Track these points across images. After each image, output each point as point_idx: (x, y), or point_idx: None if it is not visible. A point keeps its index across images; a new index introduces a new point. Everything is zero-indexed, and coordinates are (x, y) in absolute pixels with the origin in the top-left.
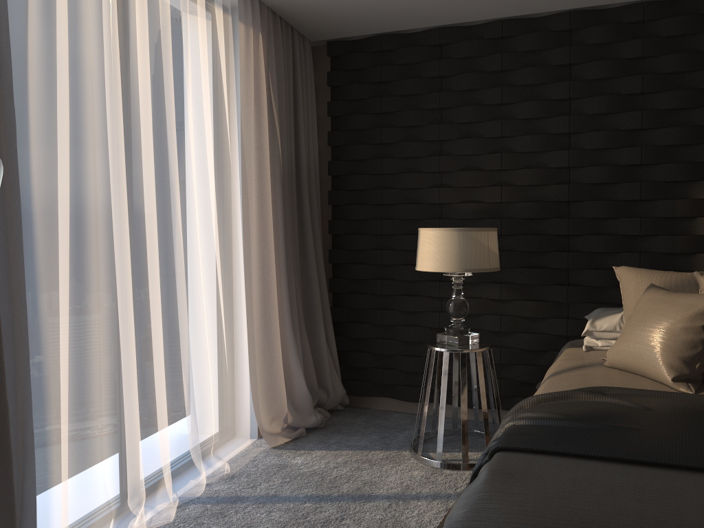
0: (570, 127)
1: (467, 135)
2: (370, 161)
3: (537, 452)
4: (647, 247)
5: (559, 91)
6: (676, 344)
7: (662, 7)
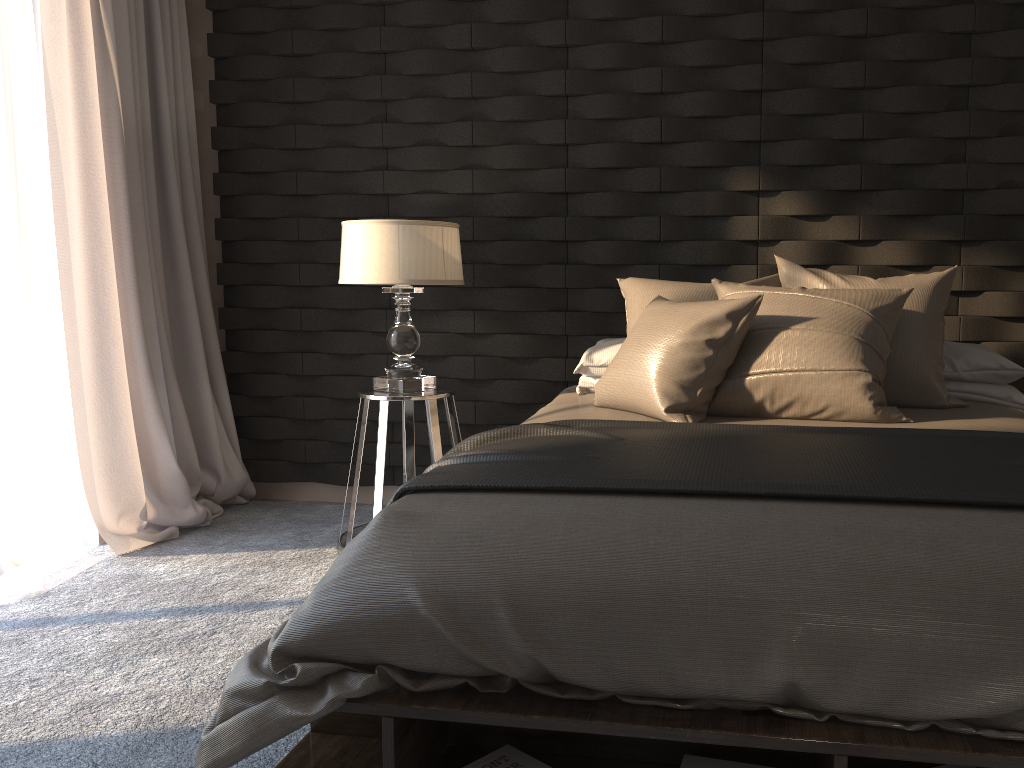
0: (567, 87)
1: (423, 93)
2: (279, 129)
3: (456, 491)
4: (670, 258)
5: (551, 33)
6: (674, 364)
7: None
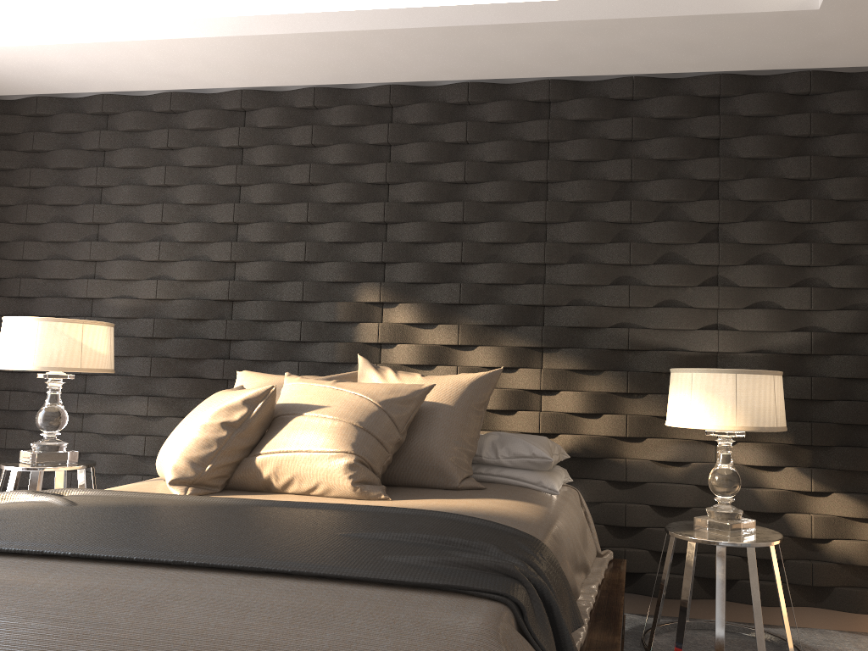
0: (235, 216)
1: (127, 219)
2: (12, 244)
3: None
4: (310, 356)
5: (226, 175)
6: (189, 443)
7: (333, 95)
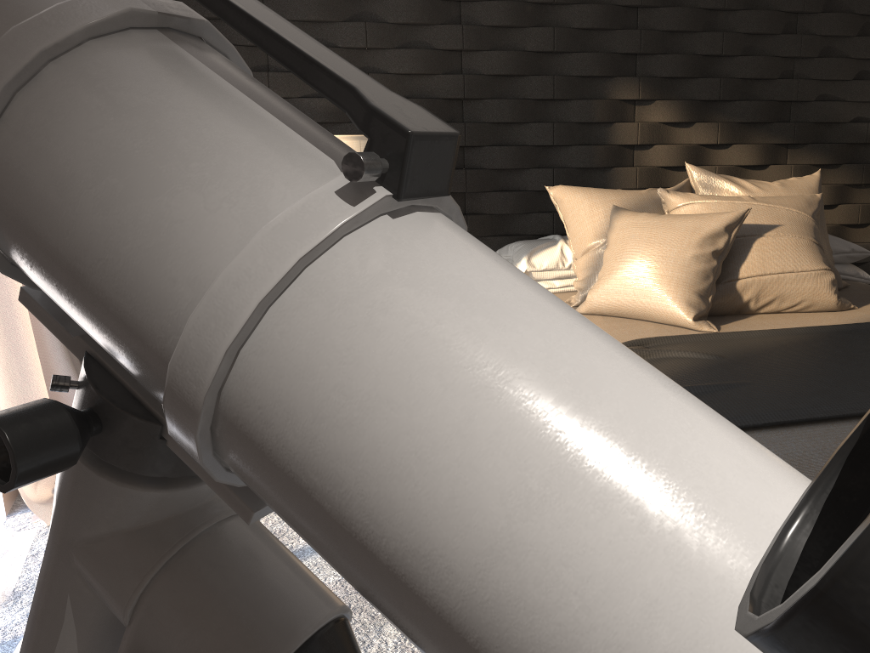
0: None
1: None
2: None
3: None
4: (560, 161)
5: None
6: (690, 276)
7: None
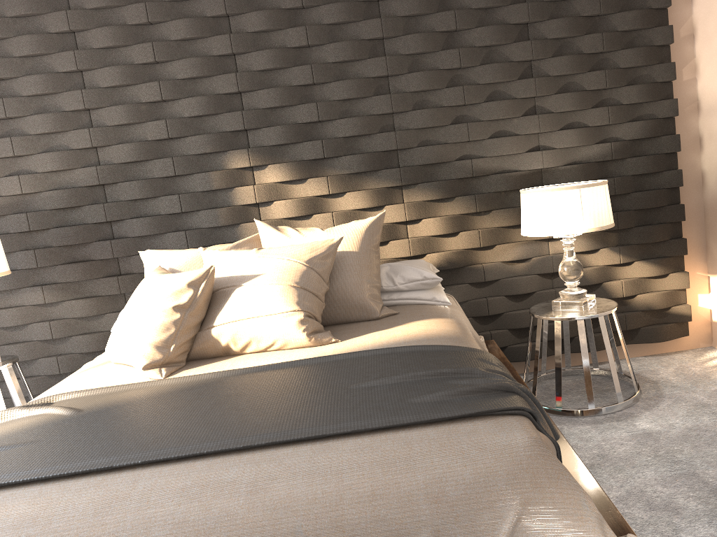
0: (85, 103)
1: None
2: None
3: None
4: (194, 224)
5: (65, 62)
6: (148, 330)
7: None
